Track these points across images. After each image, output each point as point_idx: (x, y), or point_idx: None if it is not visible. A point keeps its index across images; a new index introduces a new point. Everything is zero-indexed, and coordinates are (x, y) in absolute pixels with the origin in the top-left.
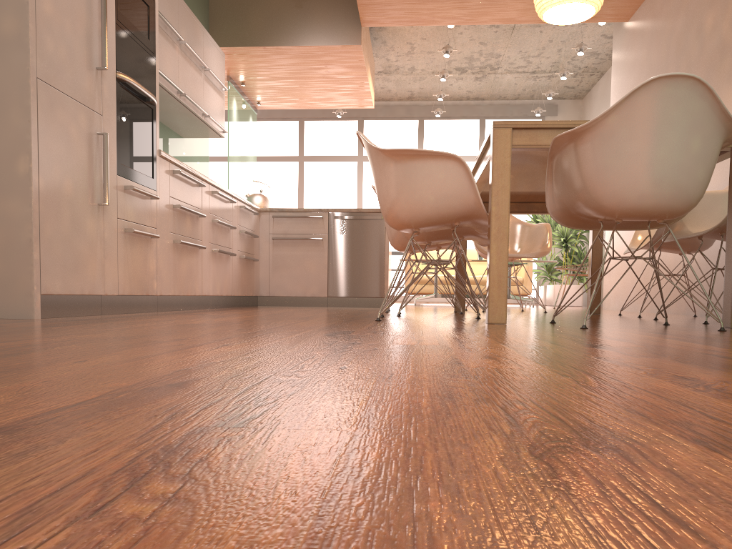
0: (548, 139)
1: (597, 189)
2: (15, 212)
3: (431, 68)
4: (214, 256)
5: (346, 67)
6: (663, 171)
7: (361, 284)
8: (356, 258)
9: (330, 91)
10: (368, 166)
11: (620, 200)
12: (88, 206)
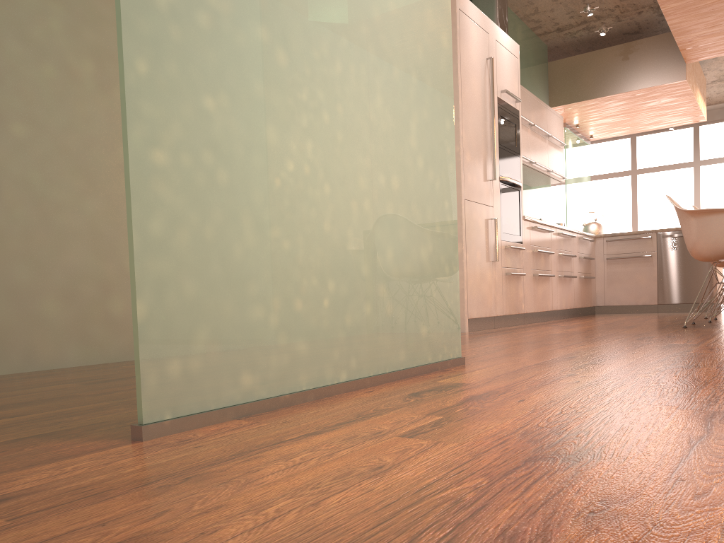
0: None
1: None
2: None
3: None
4: (560, 280)
5: (673, 97)
6: None
7: (689, 292)
8: (684, 270)
9: (659, 116)
10: (705, 169)
11: None
12: (487, 264)
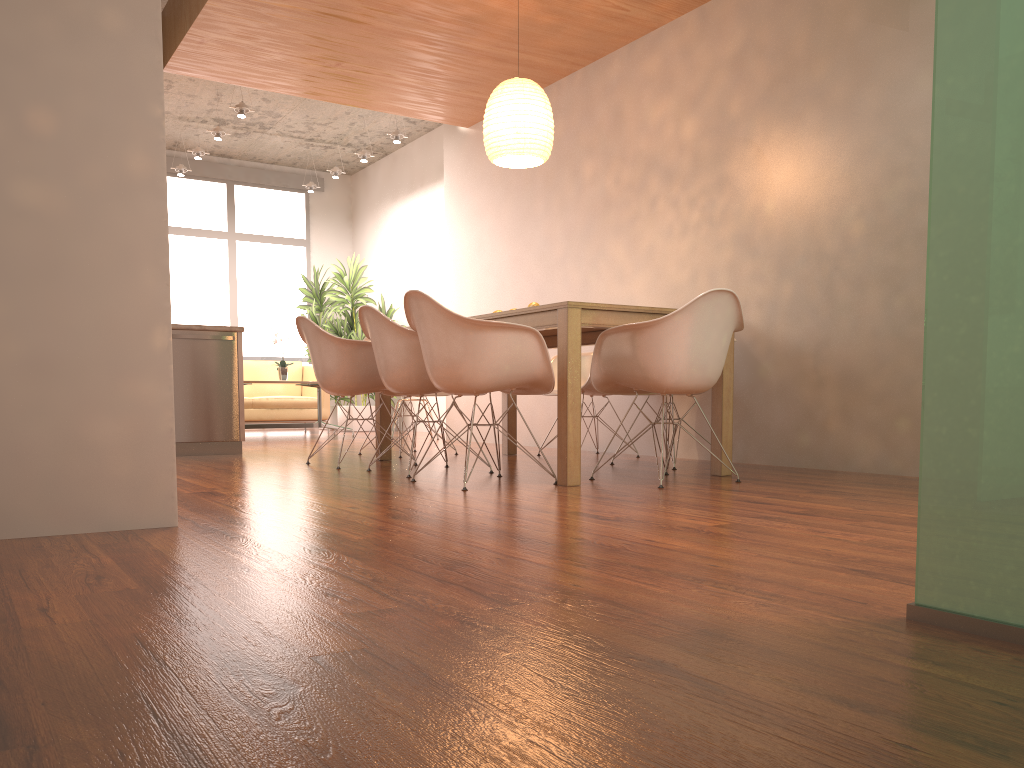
0: (605, 319)
1: (659, 371)
2: (150, 396)
3: (181, 113)
4: None
5: None
6: (706, 359)
7: (209, 424)
8: (201, 390)
9: None
10: None
11: (677, 381)
12: None
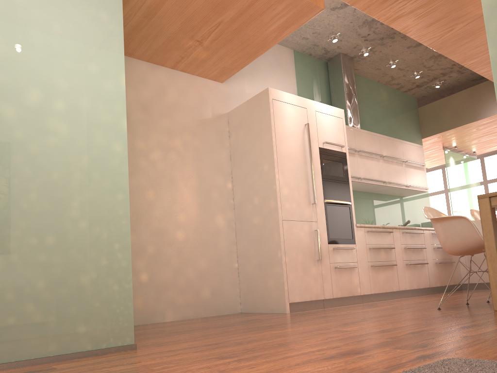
0: None
1: None
2: (278, 272)
3: None
4: (409, 267)
5: None
6: None
7: None
8: None
9: None
10: None
11: None
12: (311, 262)
